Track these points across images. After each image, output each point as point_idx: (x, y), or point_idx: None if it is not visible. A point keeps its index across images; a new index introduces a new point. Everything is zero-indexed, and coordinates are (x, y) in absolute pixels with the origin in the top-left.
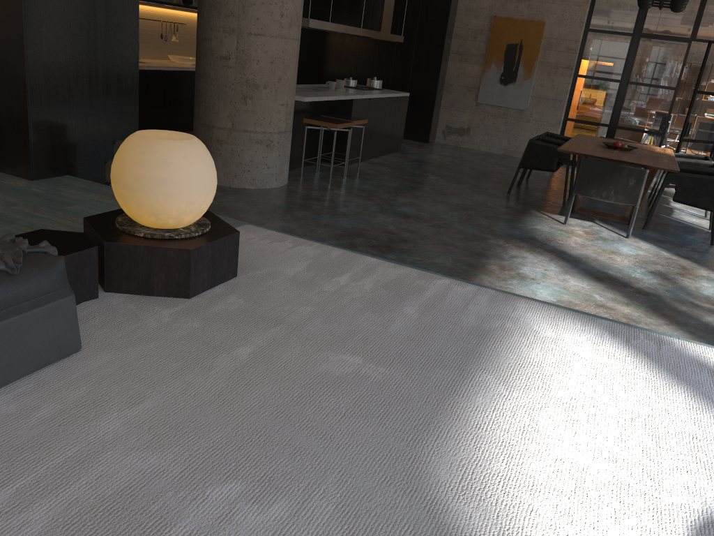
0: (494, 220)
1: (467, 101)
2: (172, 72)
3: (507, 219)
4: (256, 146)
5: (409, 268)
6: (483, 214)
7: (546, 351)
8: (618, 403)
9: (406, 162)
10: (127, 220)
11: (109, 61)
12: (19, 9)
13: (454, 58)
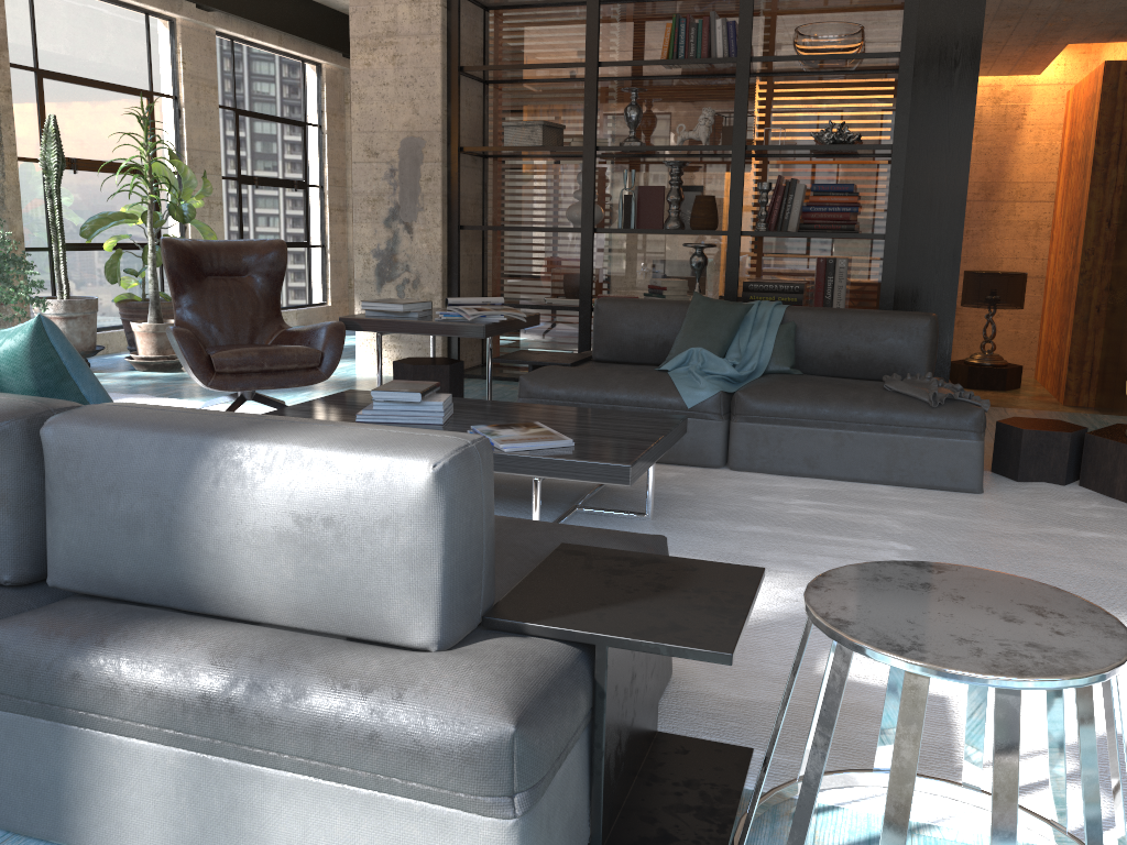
0: None
1: None
2: None
3: None
4: None
5: None
6: None
7: None
8: None
9: None
10: None
11: None
12: None
13: None
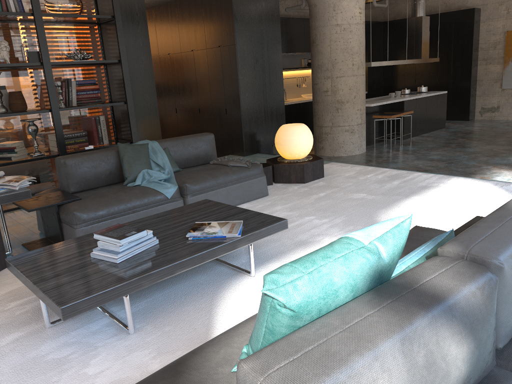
0: (492, 157)
1: (494, 89)
2: (303, 103)
3: (502, 156)
4: (345, 133)
5: (404, 170)
6: (486, 155)
7: (452, 191)
8: (473, 202)
9: (446, 133)
10: (281, 158)
11: (272, 102)
12: (237, 88)
13: (482, 63)
